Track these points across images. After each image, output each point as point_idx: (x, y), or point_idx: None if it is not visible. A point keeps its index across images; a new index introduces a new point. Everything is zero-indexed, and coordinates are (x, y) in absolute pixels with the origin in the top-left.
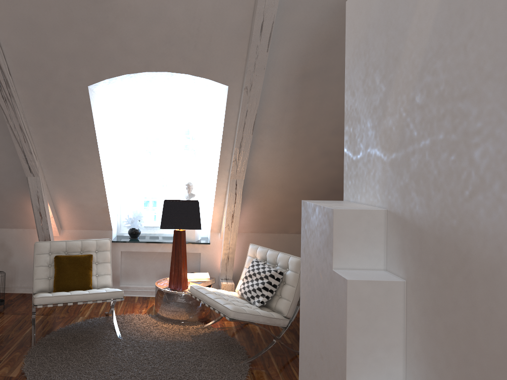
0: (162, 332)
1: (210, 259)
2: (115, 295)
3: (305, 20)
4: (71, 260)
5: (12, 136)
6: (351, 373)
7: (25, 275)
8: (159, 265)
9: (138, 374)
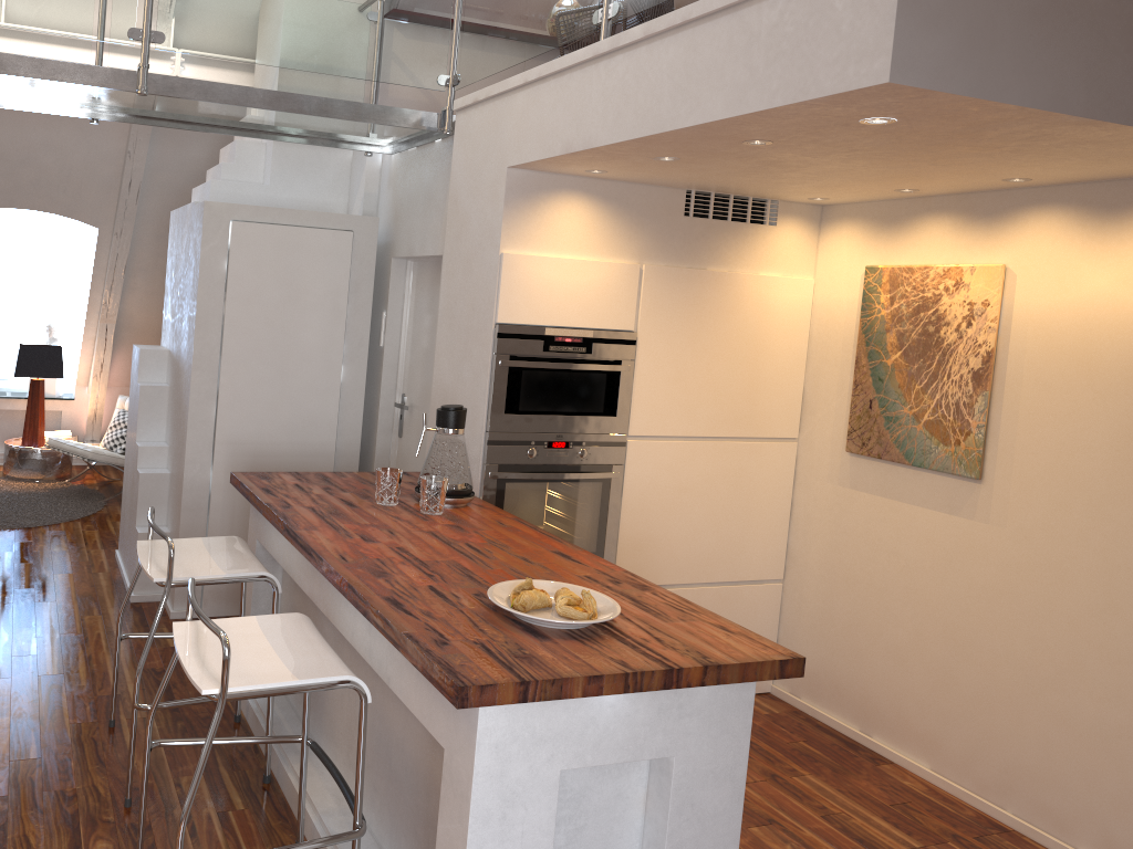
0: (15, 488)
1: (74, 418)
2: None
3: (172, 180)
4: None
5: None
6: (139, 433)
7: None
8: (7, 427)
9: None
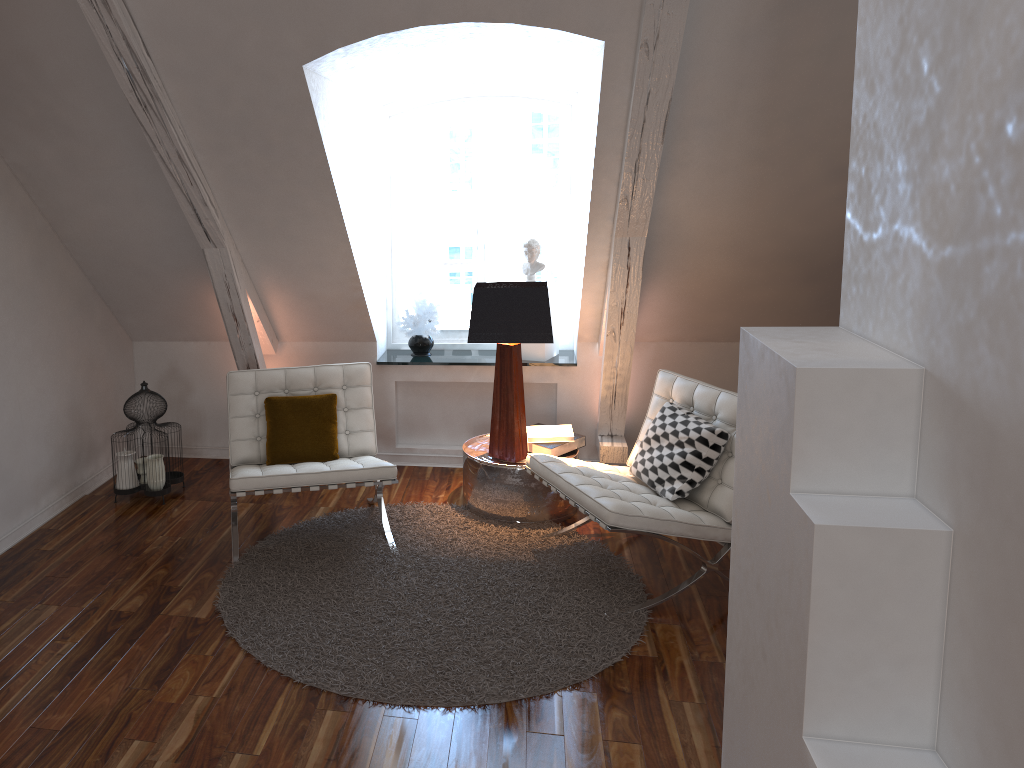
0: (476, 542)
1: (578, 395)
2: (381, 473)
3: None
4: (296, 405)
5: (165, 174)
6: (815, 706)
7: (218, 426)
8: (473, 408)
9: (425, 624)
